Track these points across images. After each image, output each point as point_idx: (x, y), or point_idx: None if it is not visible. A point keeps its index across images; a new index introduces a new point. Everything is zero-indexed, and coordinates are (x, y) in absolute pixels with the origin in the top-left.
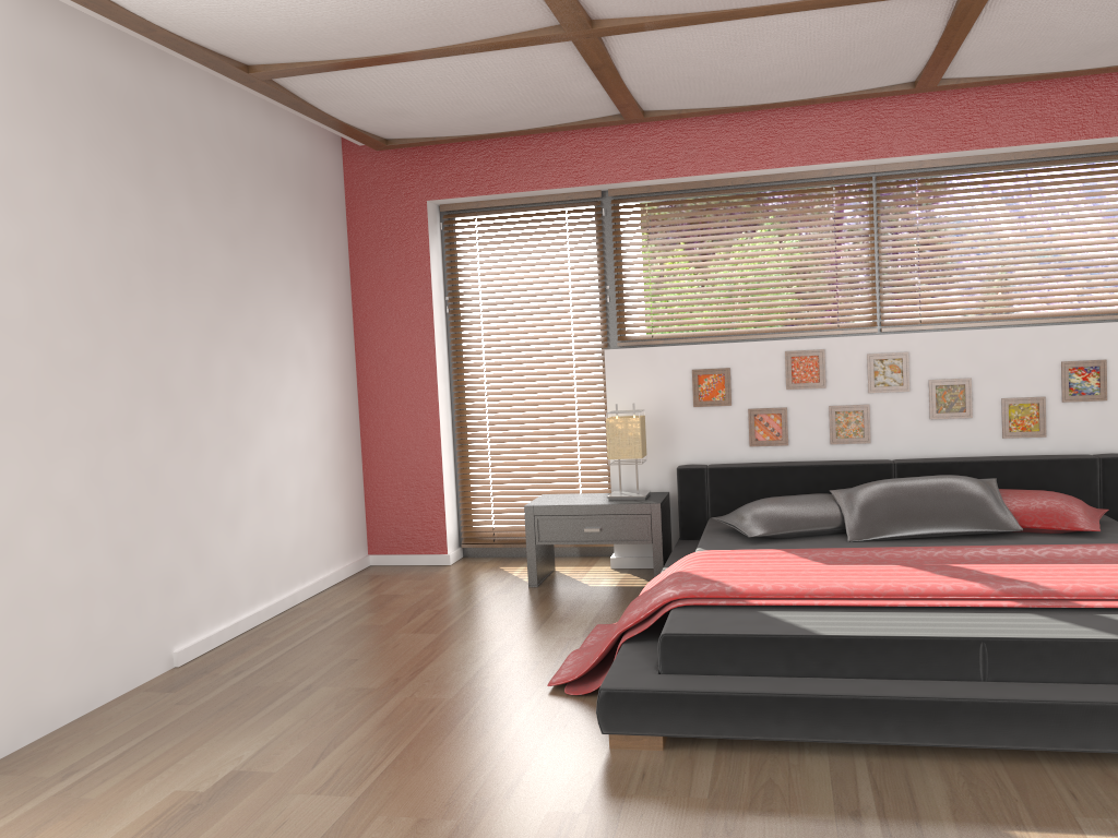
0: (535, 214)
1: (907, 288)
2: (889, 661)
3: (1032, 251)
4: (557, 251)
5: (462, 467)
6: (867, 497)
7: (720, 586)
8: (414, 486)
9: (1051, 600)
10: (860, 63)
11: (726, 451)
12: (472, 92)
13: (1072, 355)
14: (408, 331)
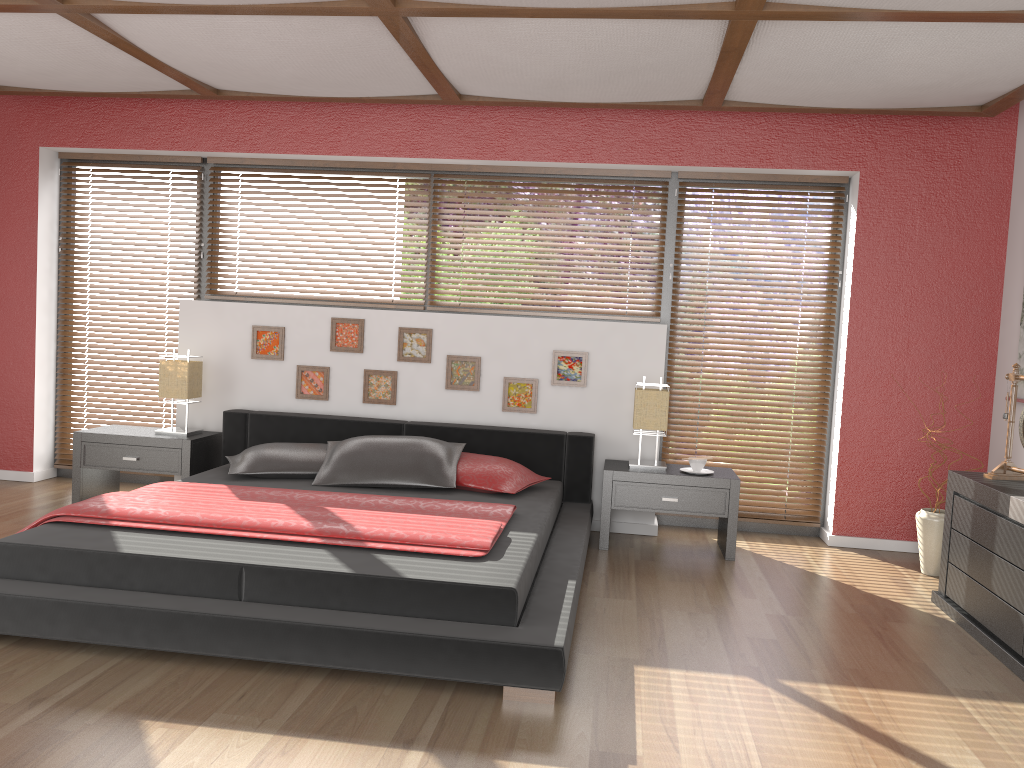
0: (144, 171)
1: (452, 274)
2: (168, 578)
3: (556, 254)
4: (159, 207)
5: (60, 394)
6: (343, 448)
7: (100, 507)
8: (8, 407)
9: (351, 540)
10: (356, 70)
11: (276, 400)
12: (6, 49)
13: (562, 345)
14: (14, 264)
